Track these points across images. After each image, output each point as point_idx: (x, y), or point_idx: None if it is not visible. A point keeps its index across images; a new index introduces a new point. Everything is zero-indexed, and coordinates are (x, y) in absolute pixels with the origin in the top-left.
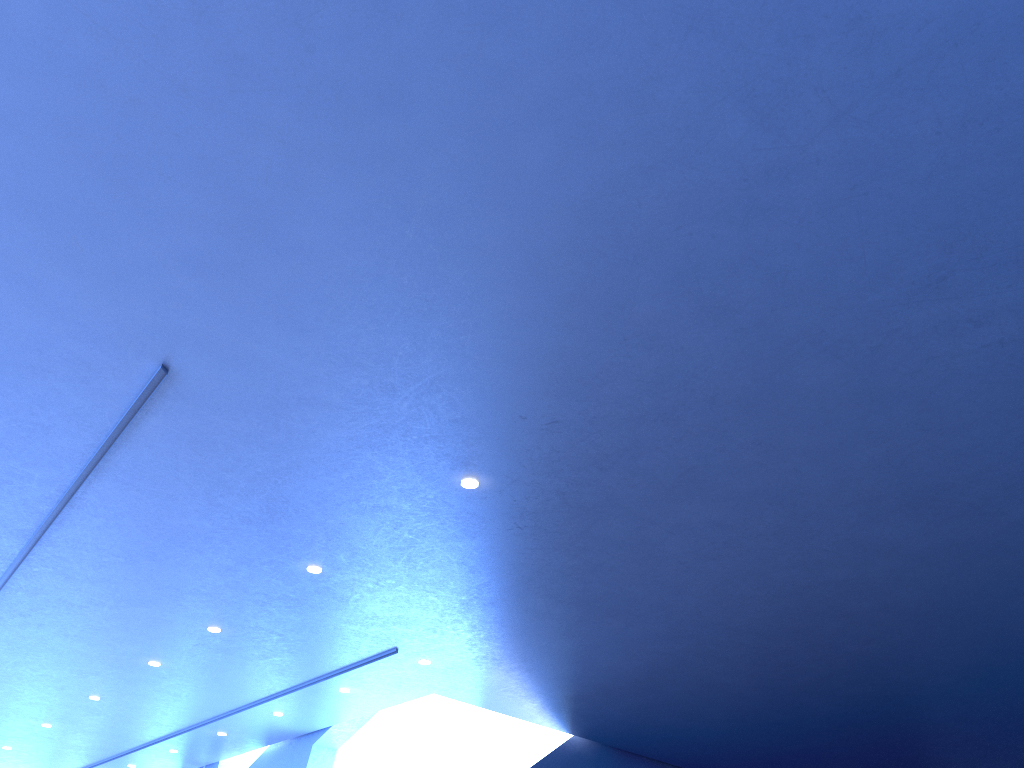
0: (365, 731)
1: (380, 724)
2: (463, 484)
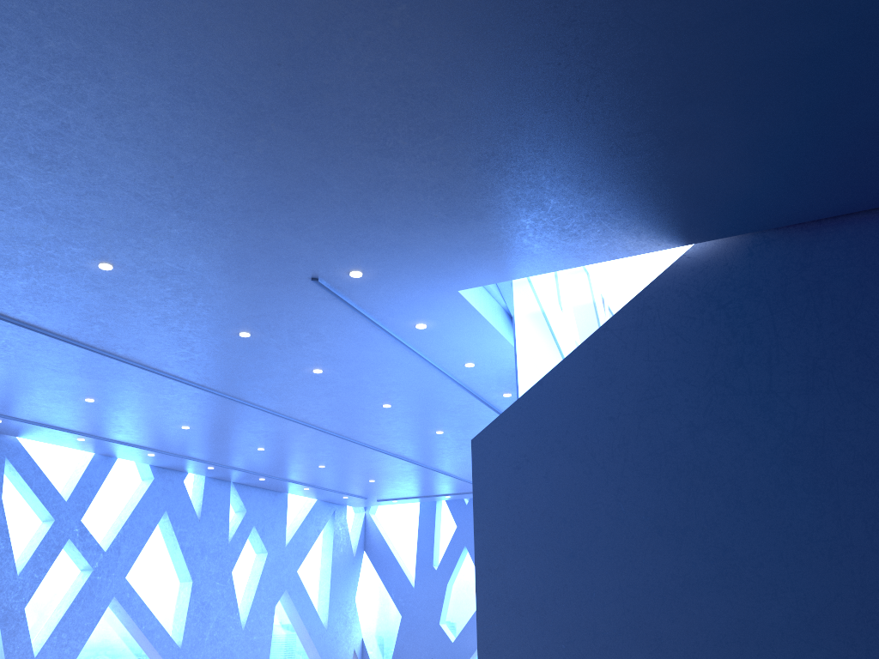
0: None
1: None
2: None
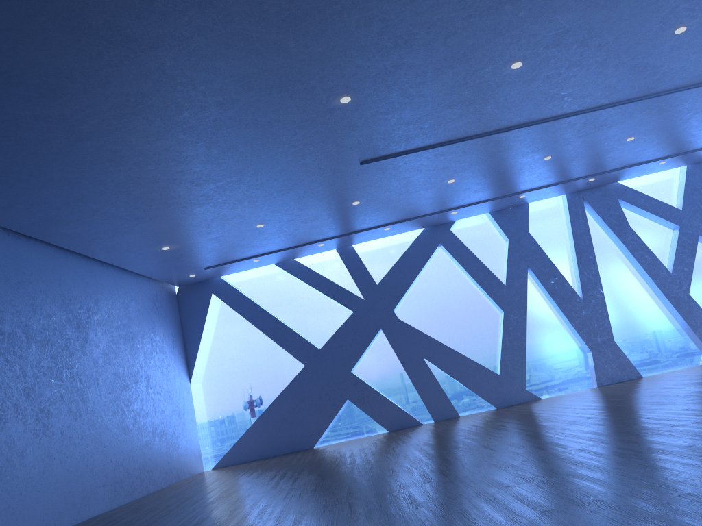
0: None
1: None
2: (348, 101)
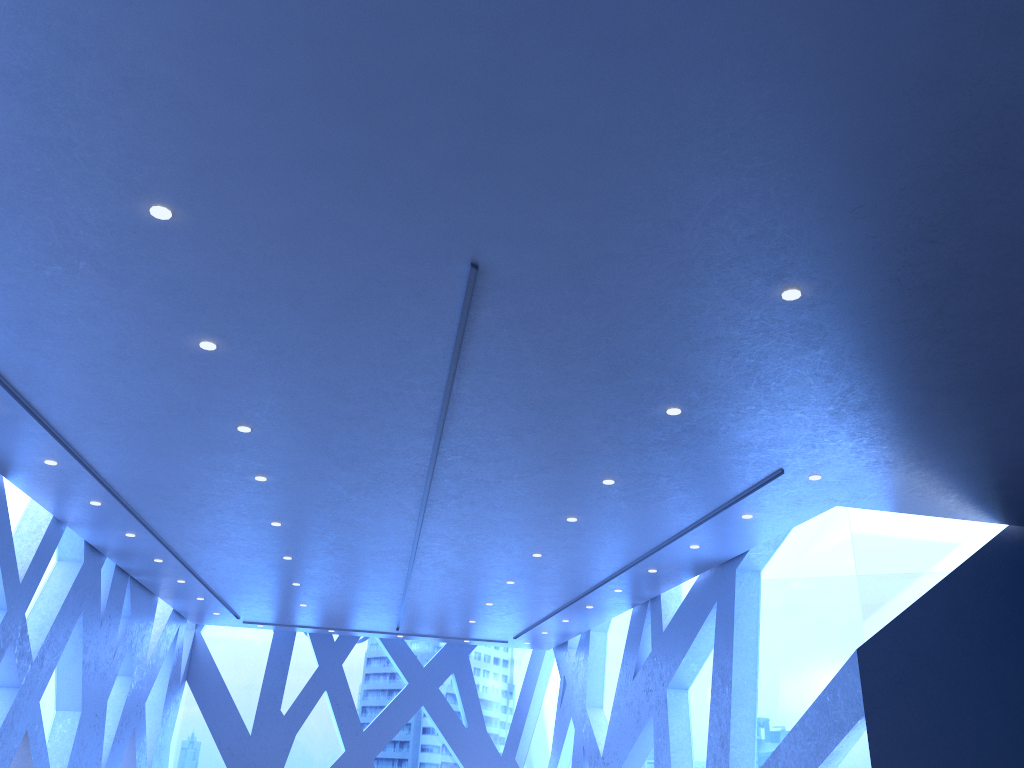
0: (782, 551)
1: (794, 542)
2: (784, 297)
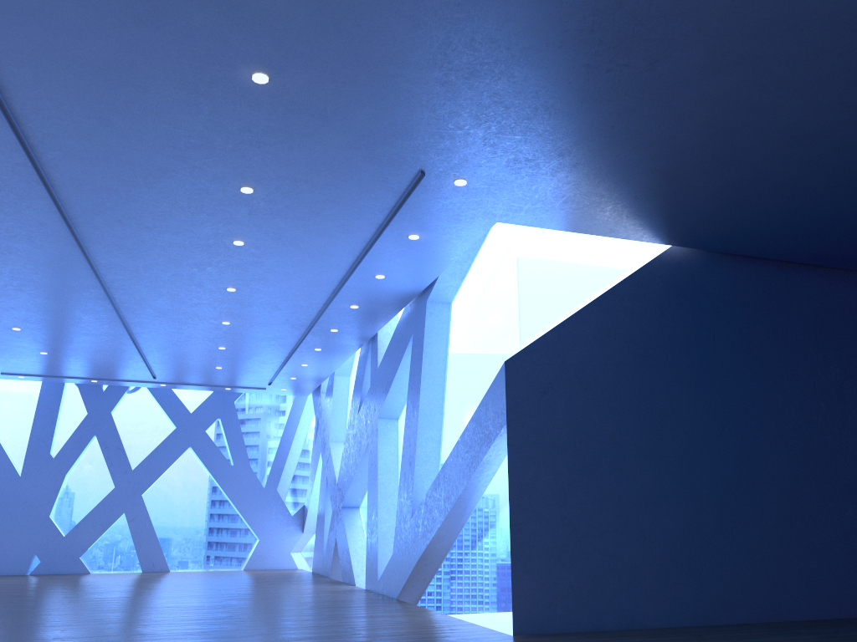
0: (467, 281)
1: (476, 271)
2: None
